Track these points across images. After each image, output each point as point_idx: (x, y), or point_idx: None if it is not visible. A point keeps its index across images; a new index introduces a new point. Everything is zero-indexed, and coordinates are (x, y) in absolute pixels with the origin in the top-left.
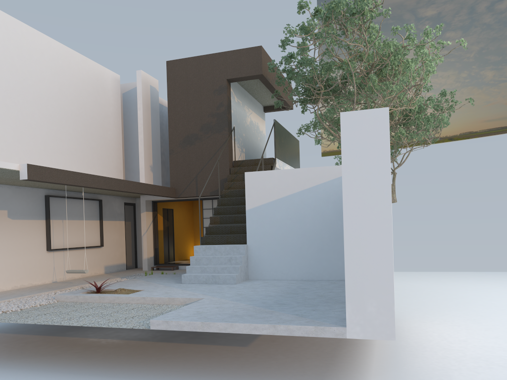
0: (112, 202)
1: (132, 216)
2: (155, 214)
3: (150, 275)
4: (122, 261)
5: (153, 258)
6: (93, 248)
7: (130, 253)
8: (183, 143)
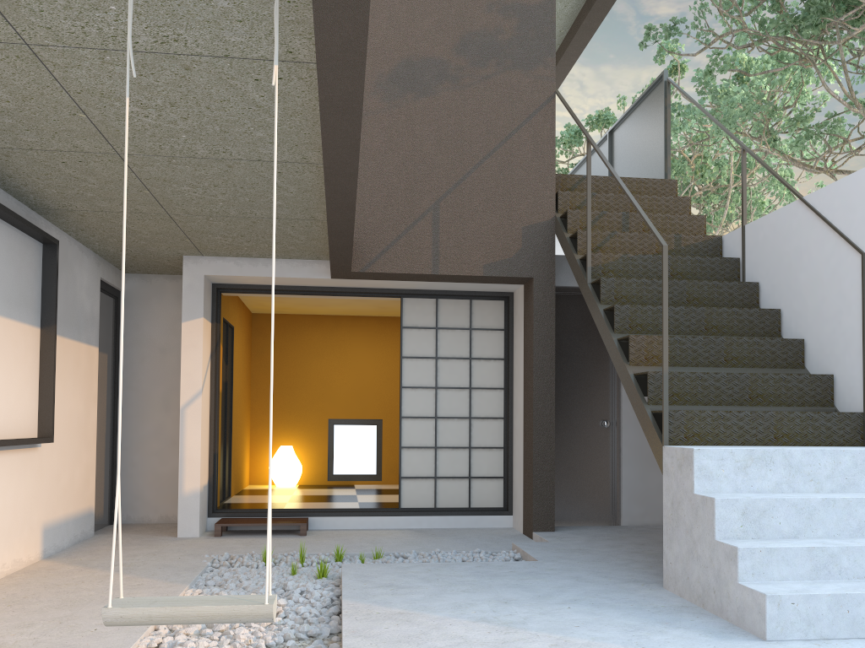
0: (74, 265)
1: (111, 336)
2: (218, 335)
3: (358, 575)
4: (86, 504)
5: (207, 490)
6: (14, 450)
7: (101, 471)
8: (390, 84)
